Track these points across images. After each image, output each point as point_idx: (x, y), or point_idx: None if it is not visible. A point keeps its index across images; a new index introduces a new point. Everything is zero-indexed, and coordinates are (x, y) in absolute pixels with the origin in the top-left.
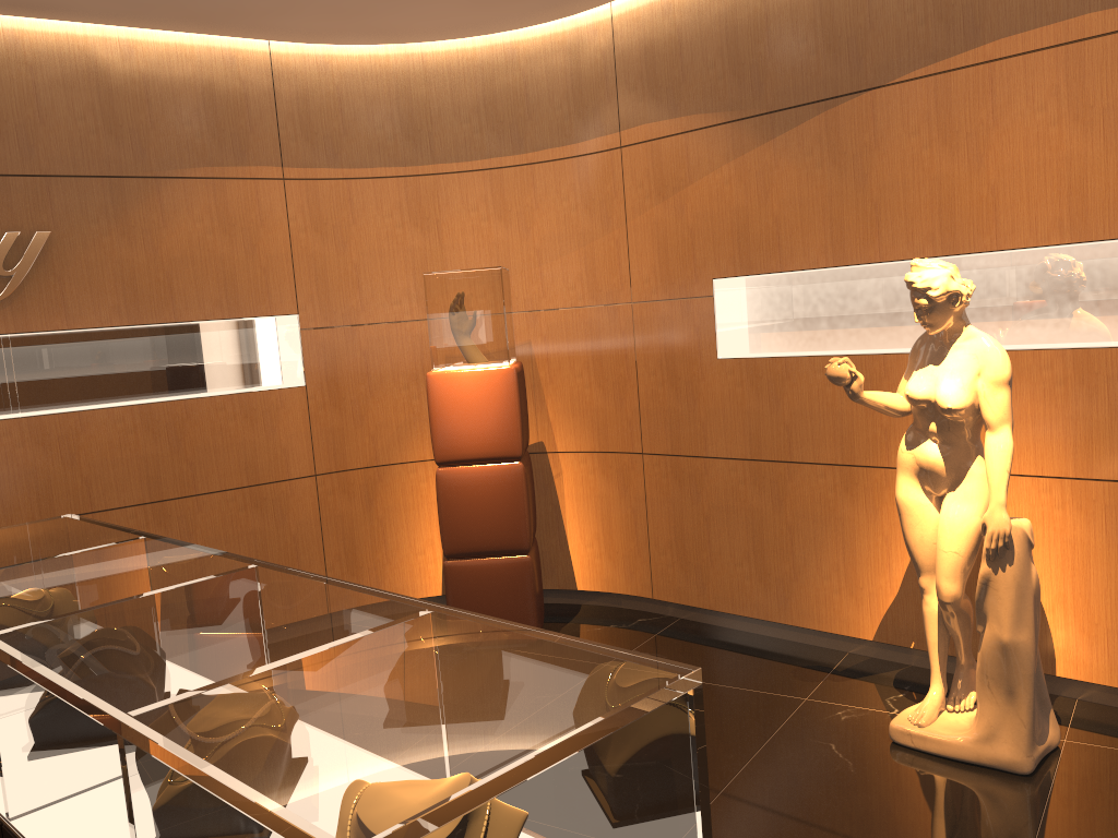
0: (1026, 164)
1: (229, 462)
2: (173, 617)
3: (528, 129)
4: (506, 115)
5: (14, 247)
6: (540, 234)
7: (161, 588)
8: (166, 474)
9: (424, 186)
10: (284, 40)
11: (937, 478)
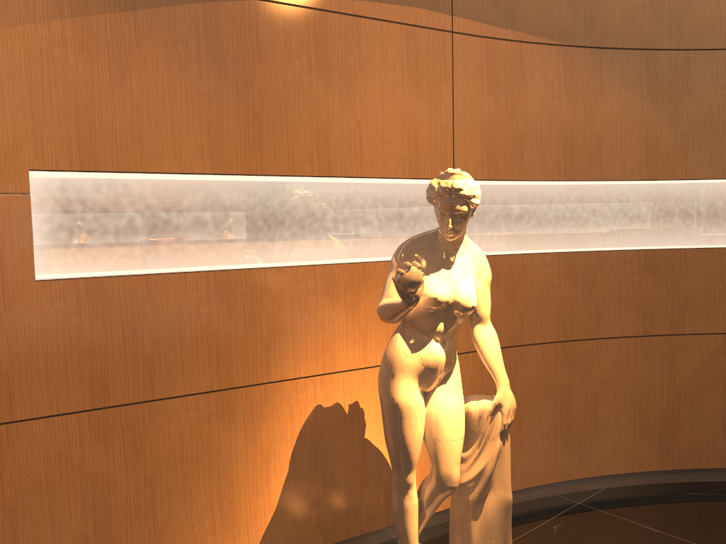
0: (382, 109)
1: None
2: None
3: None
4: None
5: None
6: None
7: None
8: None
9: None
10: None
11: (437, 374)
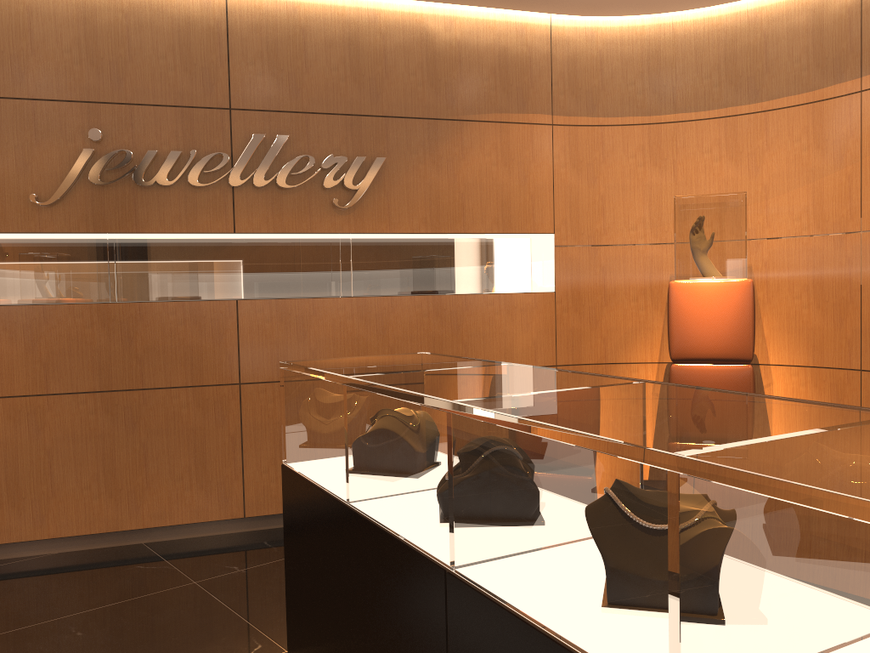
0: None
1: (493, 347)
2: (616, 402)
3: (765, 81)
4: (744, 70)
5: (360, 168)
6: (769, 171)
7: (573, 388)
8: (446, 351)
9: (664, 132)
10: (564, 13)
11: None
